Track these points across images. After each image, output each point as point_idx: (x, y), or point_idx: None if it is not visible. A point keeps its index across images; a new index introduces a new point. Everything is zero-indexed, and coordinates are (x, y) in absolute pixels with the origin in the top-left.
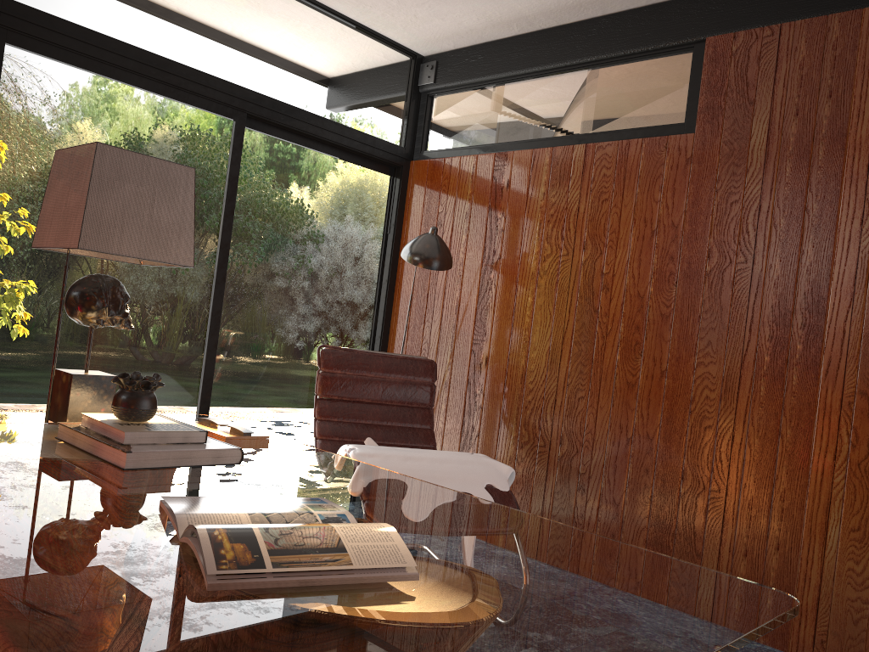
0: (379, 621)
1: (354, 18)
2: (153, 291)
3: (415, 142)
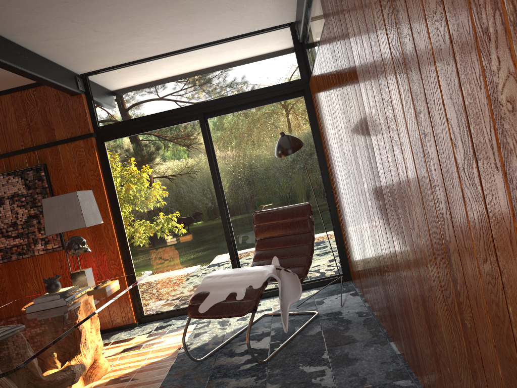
0: None
1: (240, 34)
2: (189, 208)
3: (308, 71)
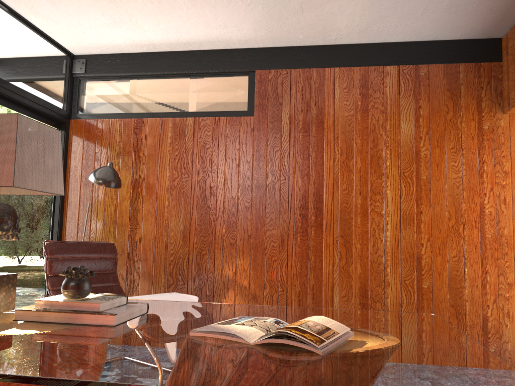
0: (387, 348)
1: (39, 26)
2: None
3: (72, 107)
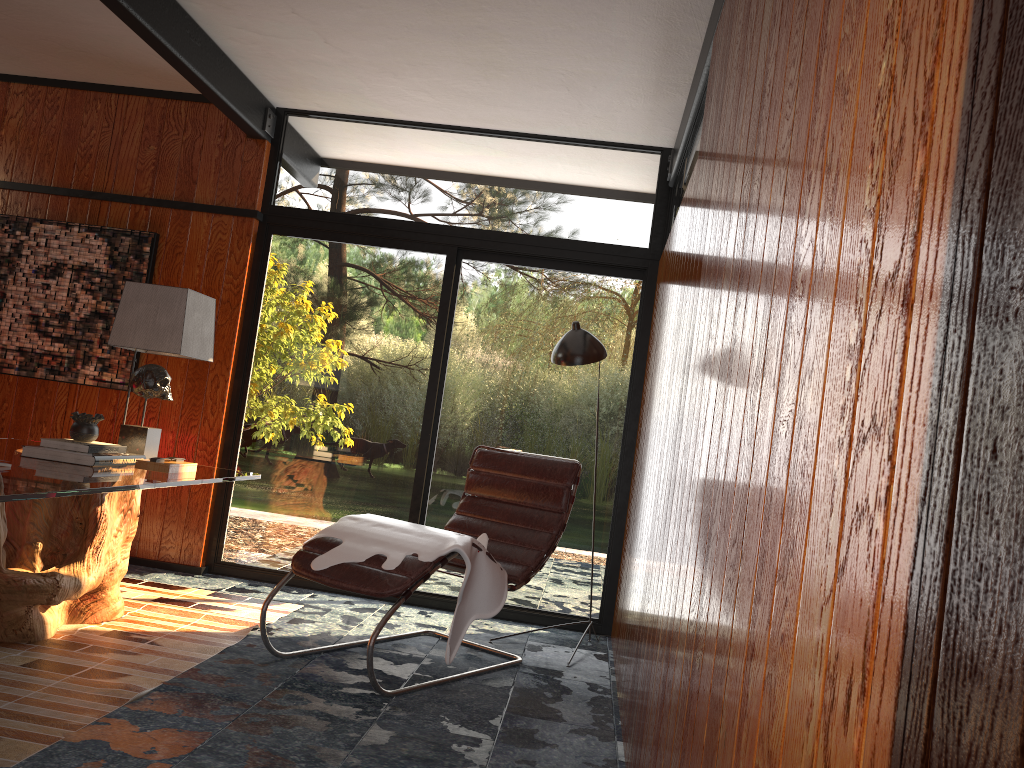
0: None
1: (571, 136)
2: (371, 401)
3: (665, 240)
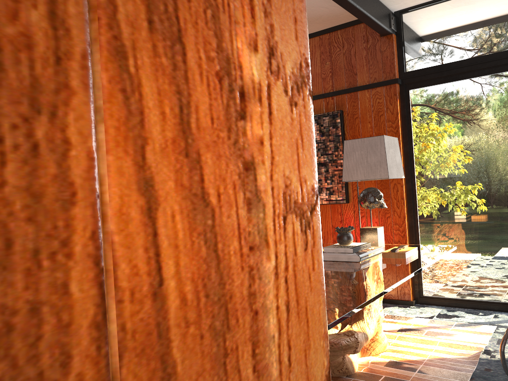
0: None
1: None
2: (506, 180)
3: None
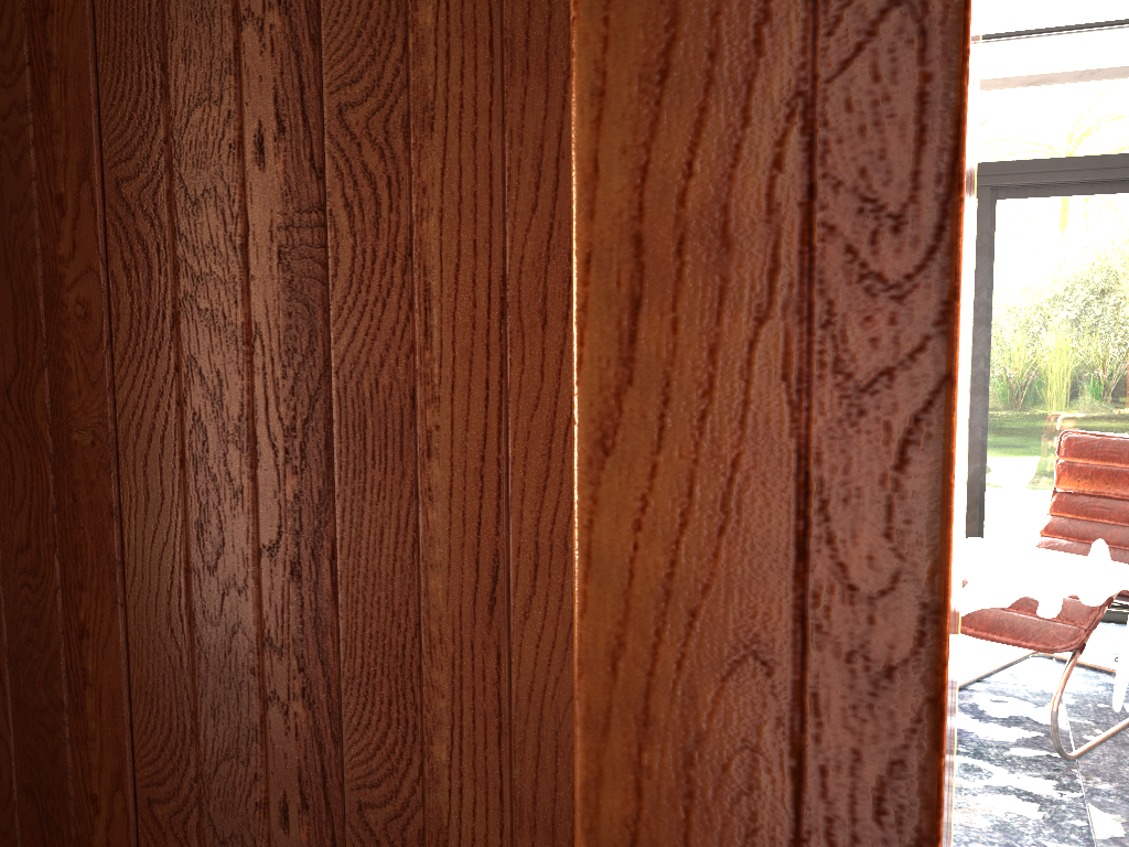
0: None
1: None
2: None
3: None
